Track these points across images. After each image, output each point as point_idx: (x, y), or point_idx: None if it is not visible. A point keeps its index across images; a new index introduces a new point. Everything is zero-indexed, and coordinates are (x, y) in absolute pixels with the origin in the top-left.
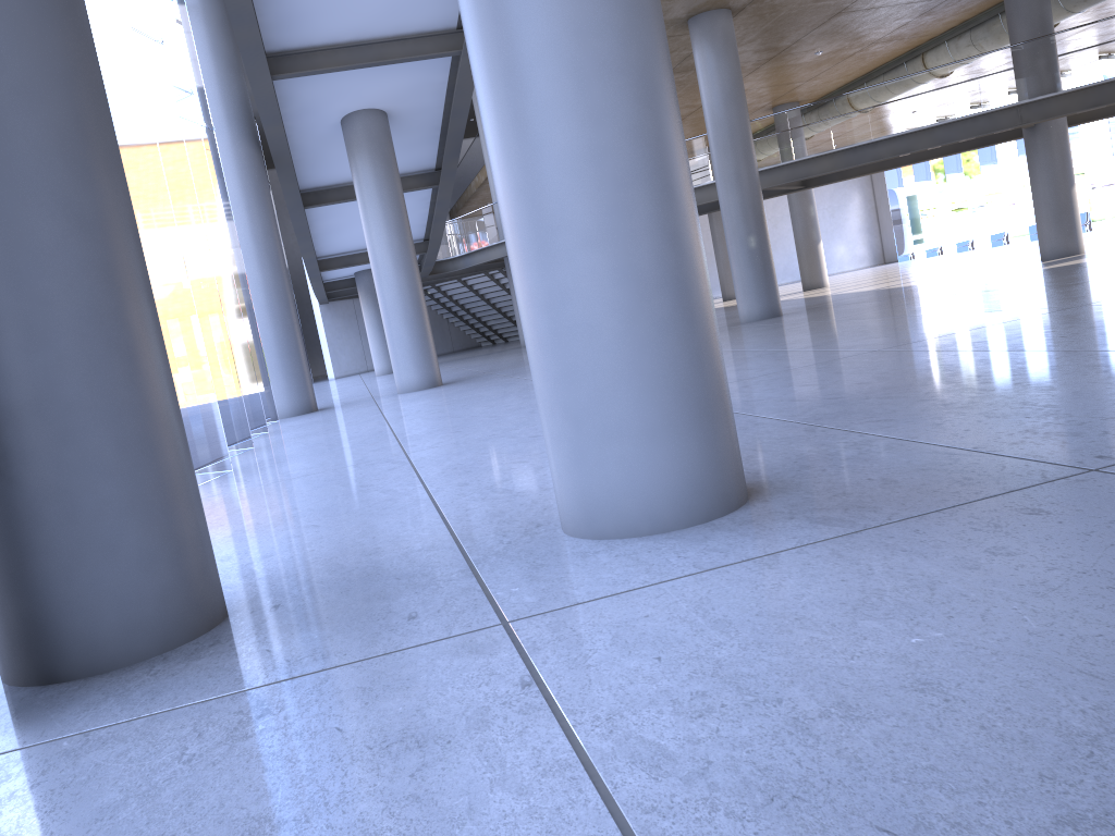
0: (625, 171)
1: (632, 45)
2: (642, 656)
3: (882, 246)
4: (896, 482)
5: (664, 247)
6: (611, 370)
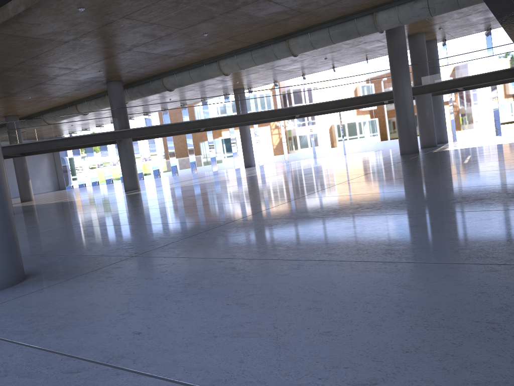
0: None
1: None
2: (5, 318)
3: (58, 182)
4: (78, 266)
5: None
6: None
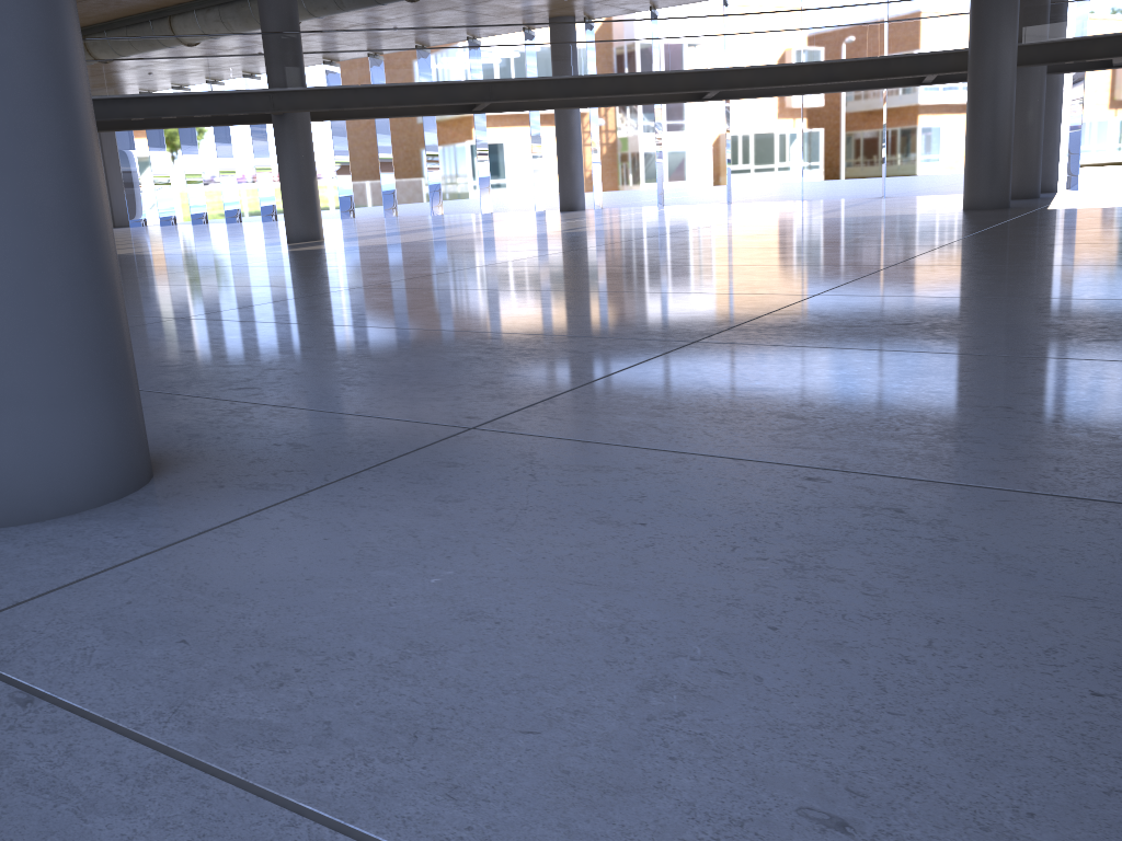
0: (30, 90)
1: None
2: (162, 643)
3: (112, 208)
4: (306, 446)
5: (75, 187)
6: (8, 326)
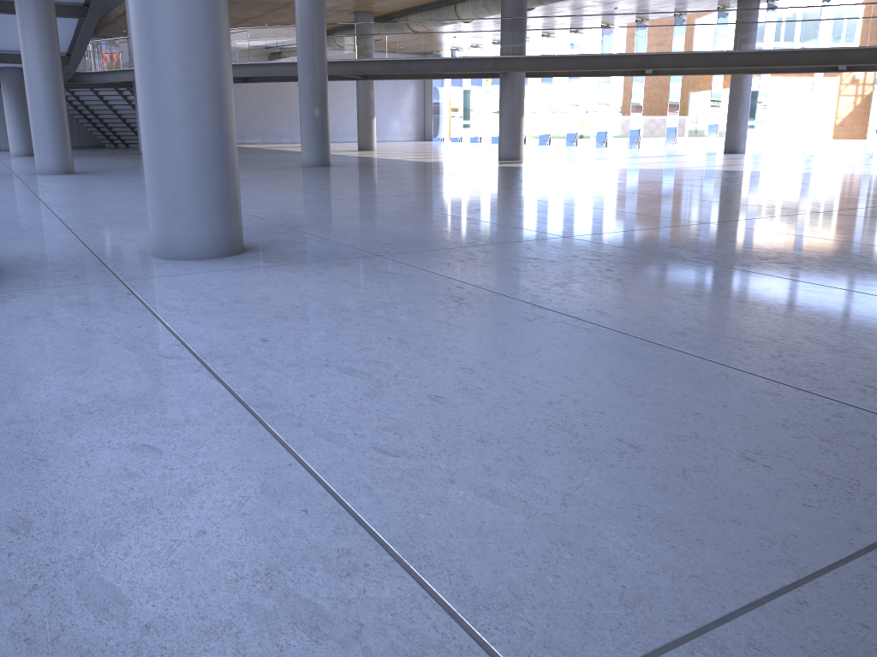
0: (200, 94)
1: (210, 36)
2: (176, 290)
3: (424, 127)
4: (307, 252)
5: (215, 131)
6: (183, 183)
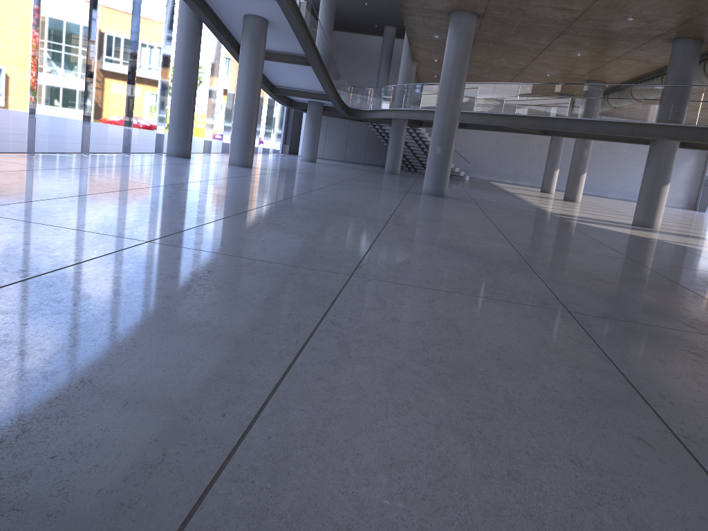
0: None
1: None
2: None
3: (697, 198)
4: None
5: None
6: None
